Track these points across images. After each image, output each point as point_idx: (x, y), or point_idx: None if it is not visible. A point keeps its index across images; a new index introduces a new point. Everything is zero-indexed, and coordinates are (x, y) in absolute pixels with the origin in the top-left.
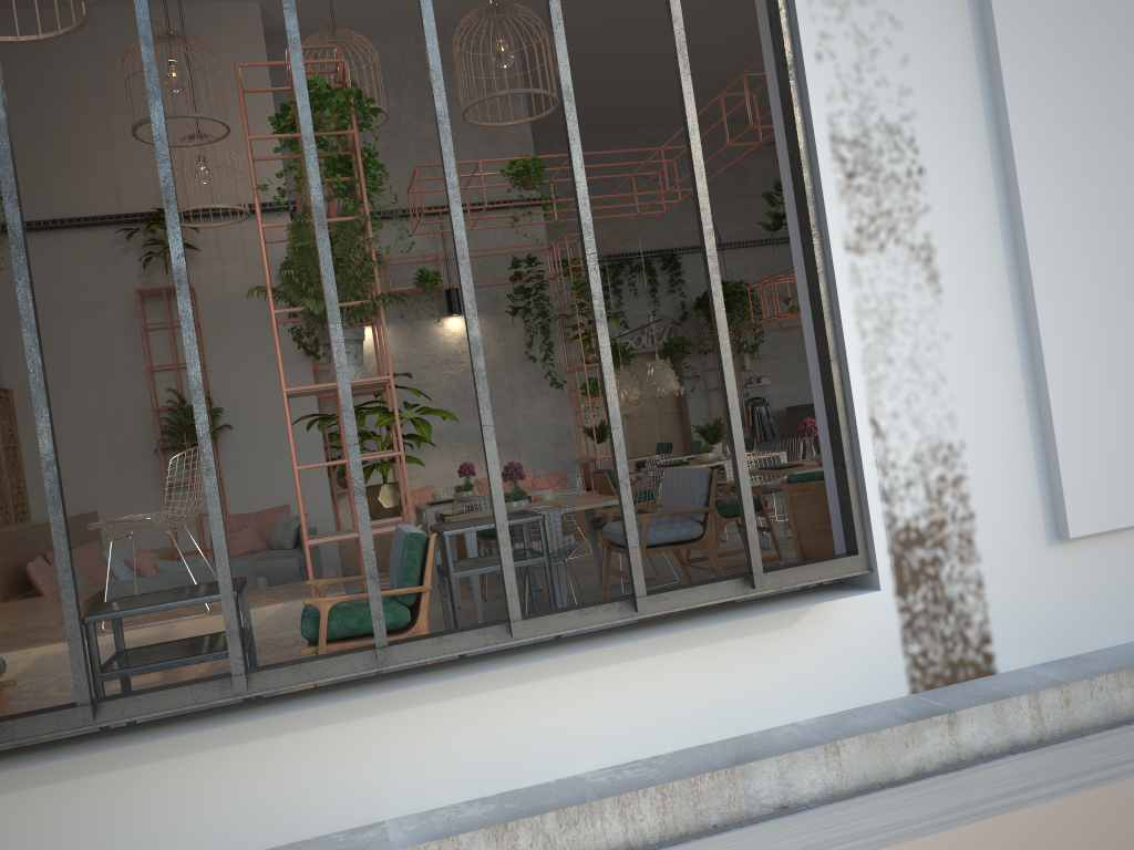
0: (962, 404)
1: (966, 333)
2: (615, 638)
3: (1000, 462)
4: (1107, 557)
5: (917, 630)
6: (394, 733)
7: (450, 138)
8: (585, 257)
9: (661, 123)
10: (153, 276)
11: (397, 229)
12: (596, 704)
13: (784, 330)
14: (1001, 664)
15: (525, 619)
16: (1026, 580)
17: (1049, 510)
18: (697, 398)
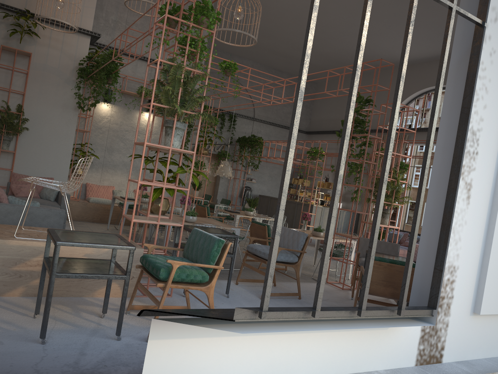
0: (462, 251)
1: (471, 223)
2: (339, 323)
3: (466, 277)
4: (484, 323)
5: (424, 339)
6: (233, 346)
7: (358, 79)
8: (386, 152)
9: (246, 58)
10: (10, 41)
11: (134, 63)
12: (313, 348)
13: (267, 162)
14: (444, 359)
15: (322, 310)
16: (460, 327)
17: (474, 301)
18: (224, 179)
